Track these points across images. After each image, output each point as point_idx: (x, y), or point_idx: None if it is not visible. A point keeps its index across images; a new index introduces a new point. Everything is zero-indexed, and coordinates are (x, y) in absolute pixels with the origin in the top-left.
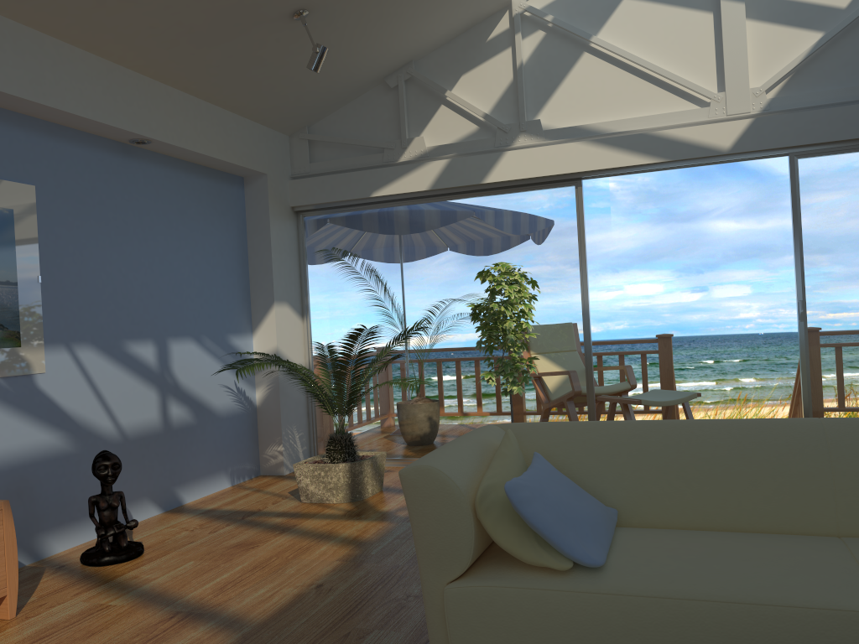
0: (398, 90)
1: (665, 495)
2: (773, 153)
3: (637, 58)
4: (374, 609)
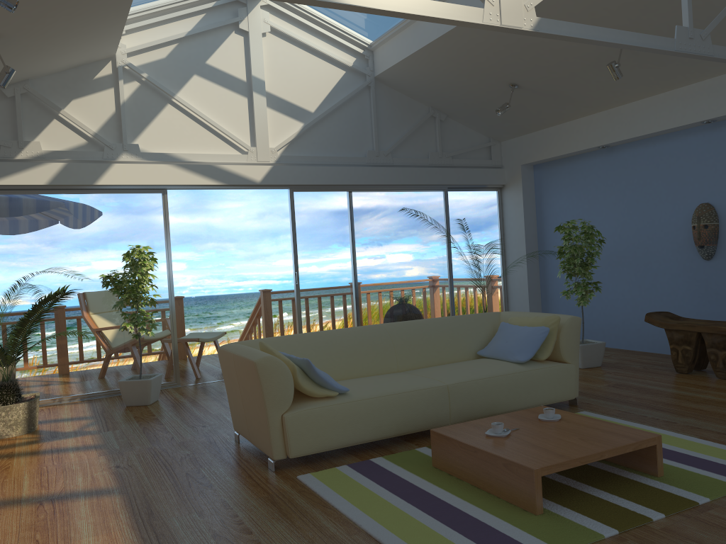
0: (12, 99)
1: (332, 366)
2: (282, 187)
3: (205, 116)
4: (179, 463)
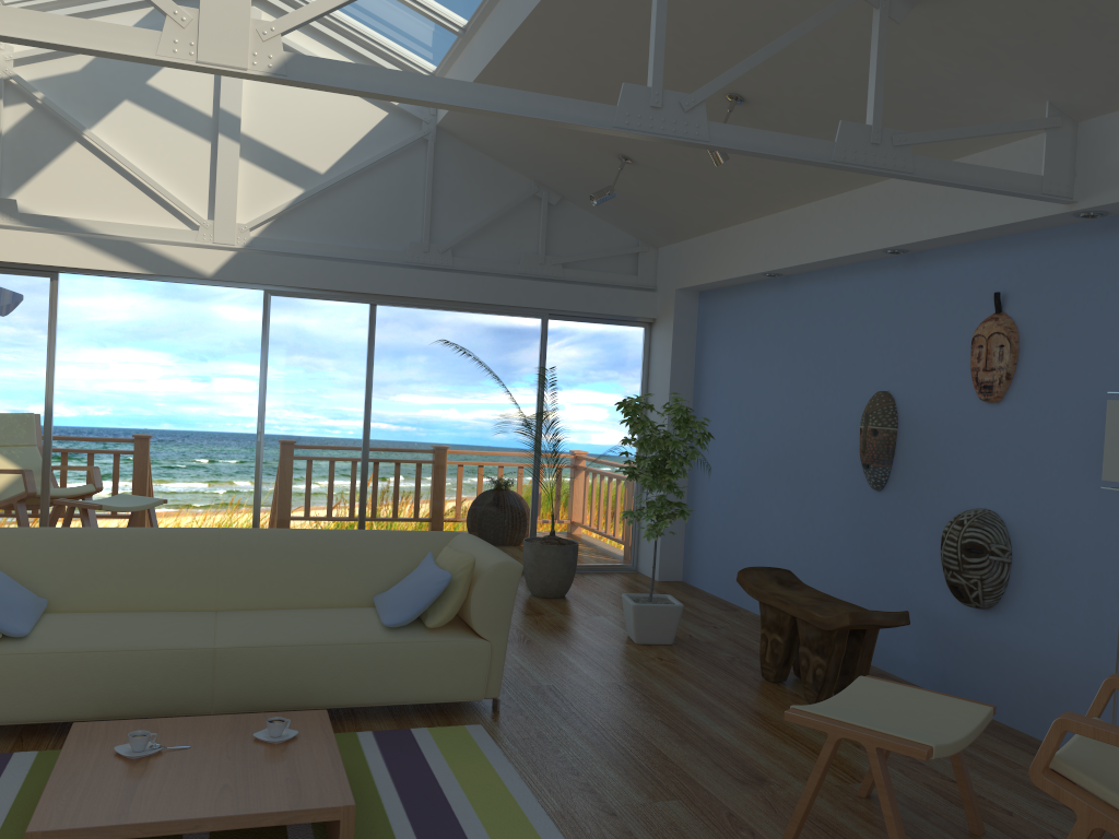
0: None
1: (91, 587)
2: (250, 287)
3: (132, 165)
4: None
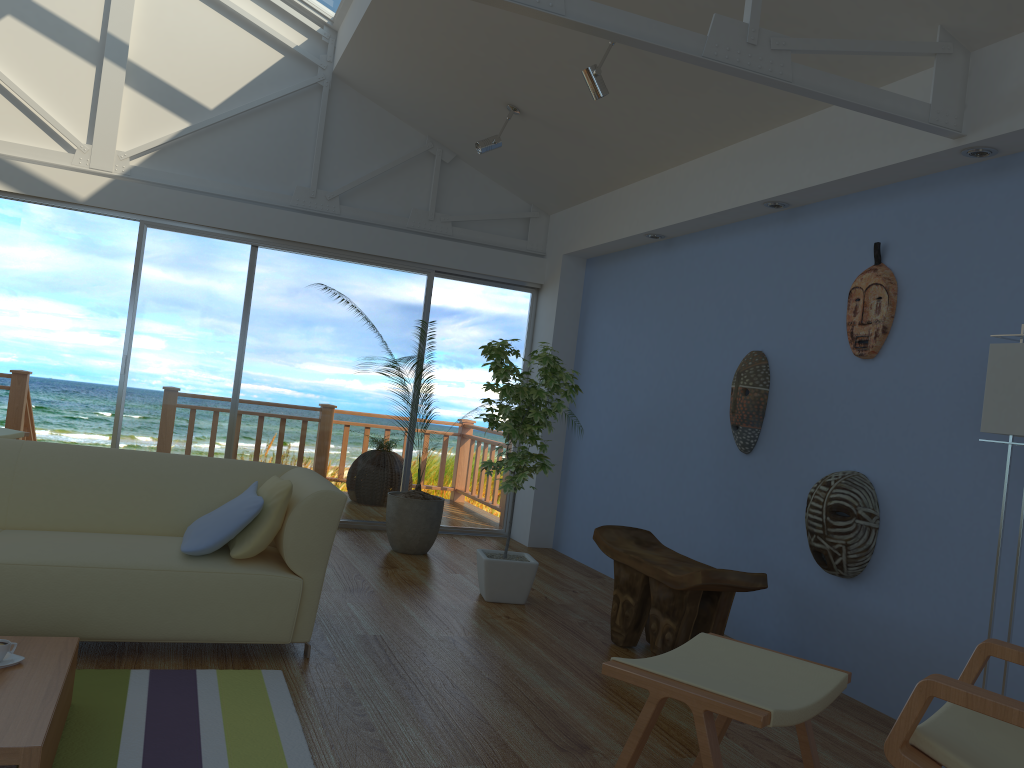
0: None
1: None
2: (126, 216)
3: (9, 80)
4: None
